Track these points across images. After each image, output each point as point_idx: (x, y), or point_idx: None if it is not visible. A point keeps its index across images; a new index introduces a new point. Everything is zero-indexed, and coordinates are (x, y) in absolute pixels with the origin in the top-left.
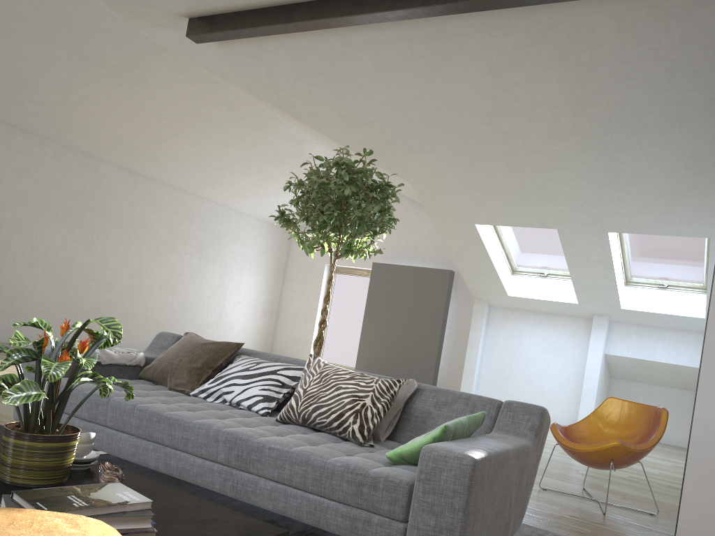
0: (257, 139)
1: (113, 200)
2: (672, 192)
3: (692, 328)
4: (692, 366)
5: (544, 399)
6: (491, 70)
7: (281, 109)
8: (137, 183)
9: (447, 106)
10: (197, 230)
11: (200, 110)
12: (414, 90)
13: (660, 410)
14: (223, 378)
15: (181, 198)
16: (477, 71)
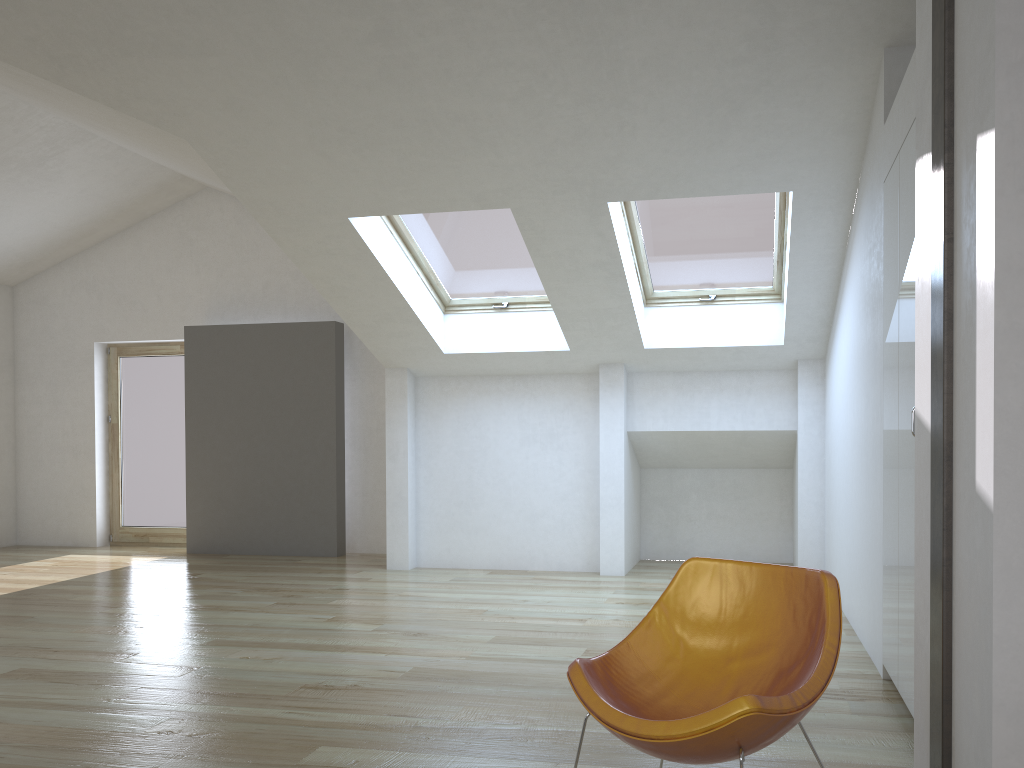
0: None
1: None
2: (722, 98)
3: (763, 365)
4: (771, 429)
5: (539, 528)
6: None
7: None
8: None
9: None
10: None
11: None
12: None
13: (818, 579)
14: None
15: None
16: None
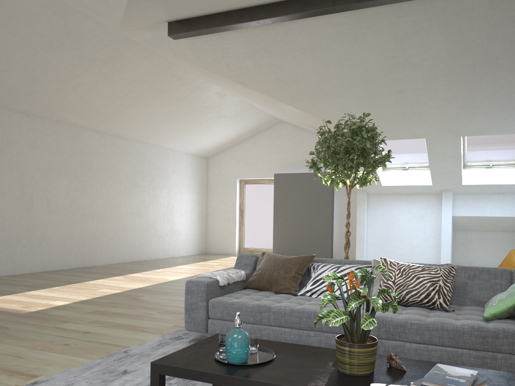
0: (193, 98)
1: (93, 156)
2: (510, 106)
3: (509, 191)
4: (512, 216)
5: (415, 252)
6: (395, 39)
7: (230, 78)
8: (106, 140)
9: (358, 65)
10: (149, 168)
11: (156, 83)
12: (335, 57)
13: None
14: (319, 281)
15: (136, 146)
16: (384, 41)
